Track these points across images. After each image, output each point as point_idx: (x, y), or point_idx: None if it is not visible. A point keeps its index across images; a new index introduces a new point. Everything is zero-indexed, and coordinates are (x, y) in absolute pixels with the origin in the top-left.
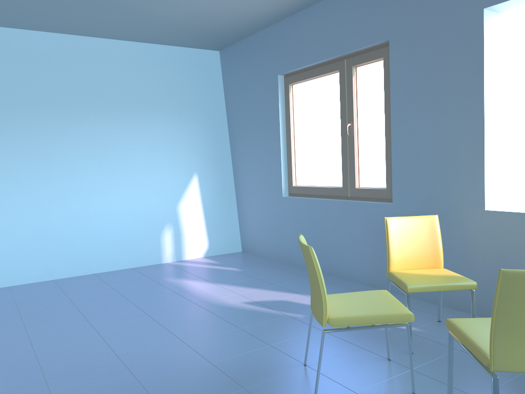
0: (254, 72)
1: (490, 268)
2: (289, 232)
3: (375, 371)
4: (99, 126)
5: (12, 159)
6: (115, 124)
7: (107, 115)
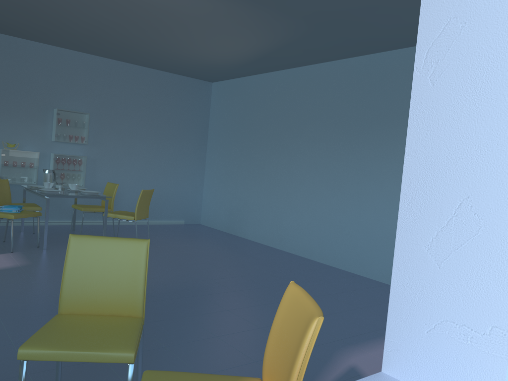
0: None
1: None
2: None
3: None
4: None
5: (382, 165)
6: None
7: None
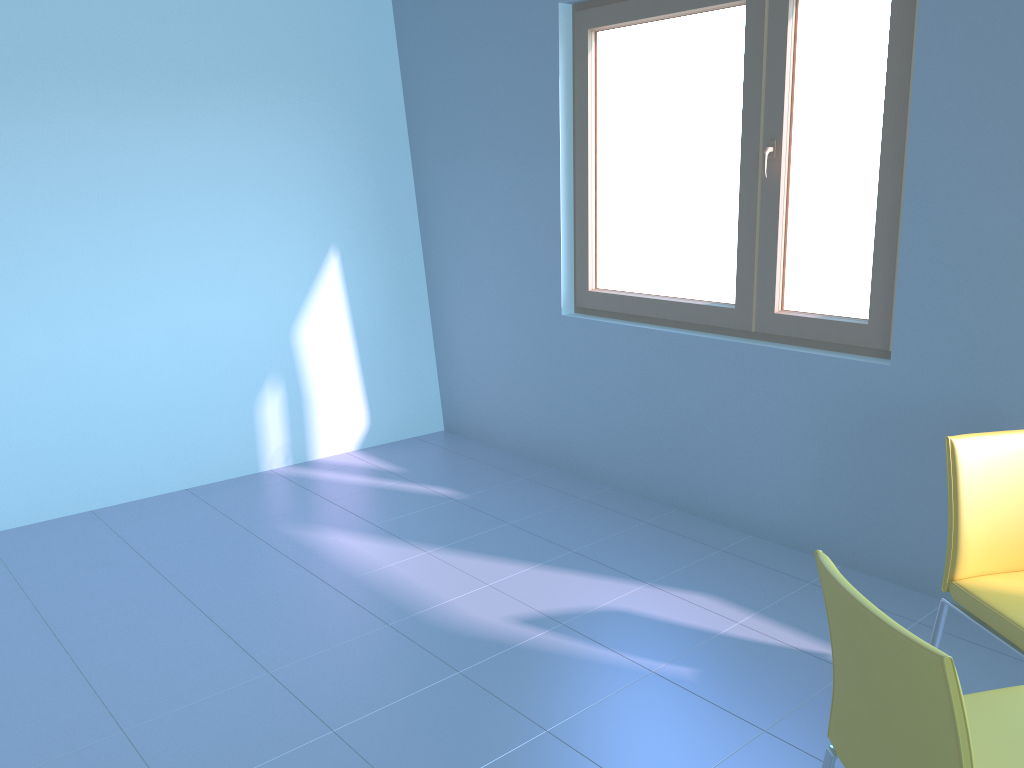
0: None
1: None
2: (579, 400)
3: None
4: (80, 126)
5: None
6: (122, 120)
7: (99, 96)
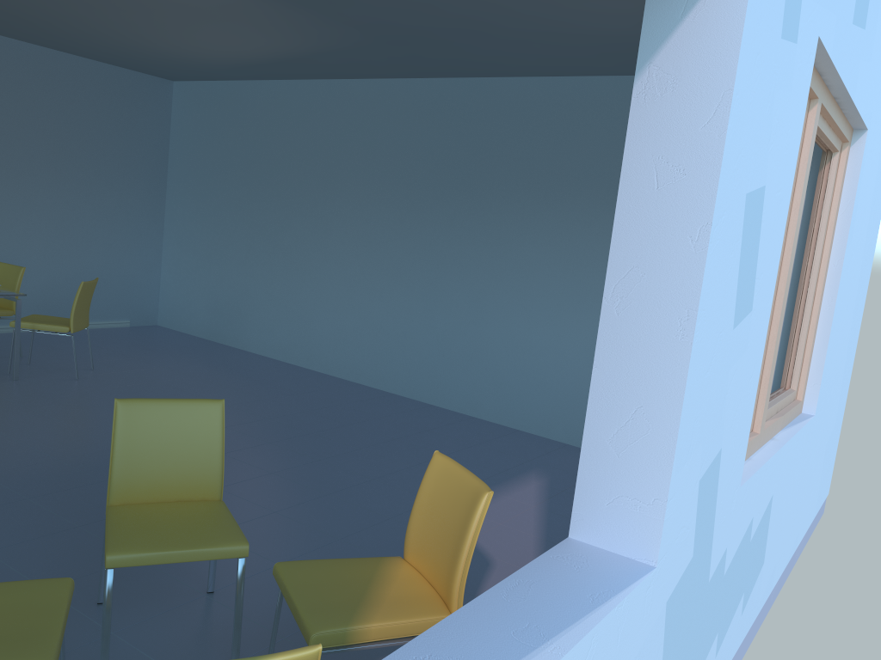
0: None
1: None
2: None
3: (186, 650)
4: (580, 216)
5: (467, 249)
6: (603, 215)
7: (596, 200)
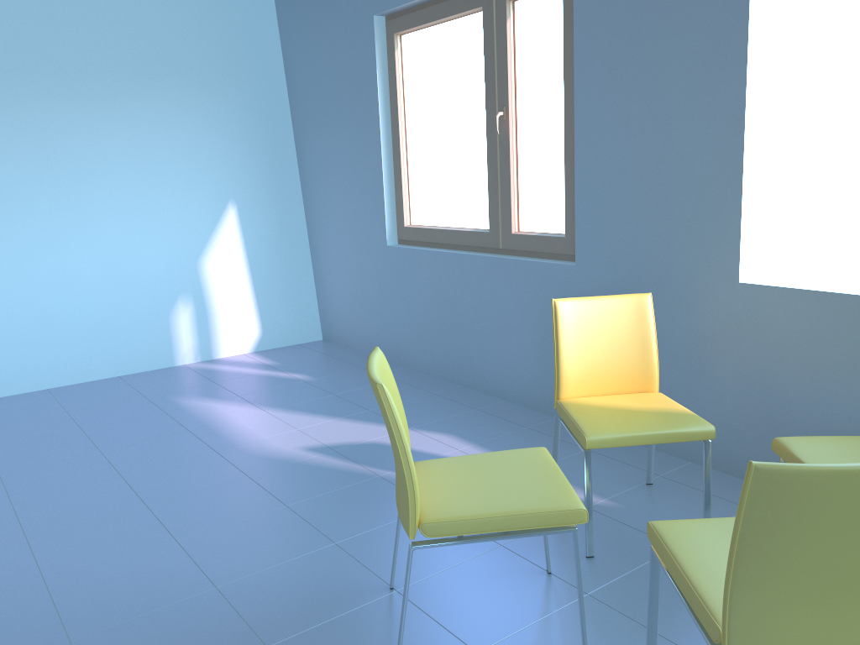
0: (331, 10)
1: (743, 388)
2: (400, 309)
3: (520, 600)
4: (38, 115)
5: None
6: (69, 111)
7: (52, 94)
